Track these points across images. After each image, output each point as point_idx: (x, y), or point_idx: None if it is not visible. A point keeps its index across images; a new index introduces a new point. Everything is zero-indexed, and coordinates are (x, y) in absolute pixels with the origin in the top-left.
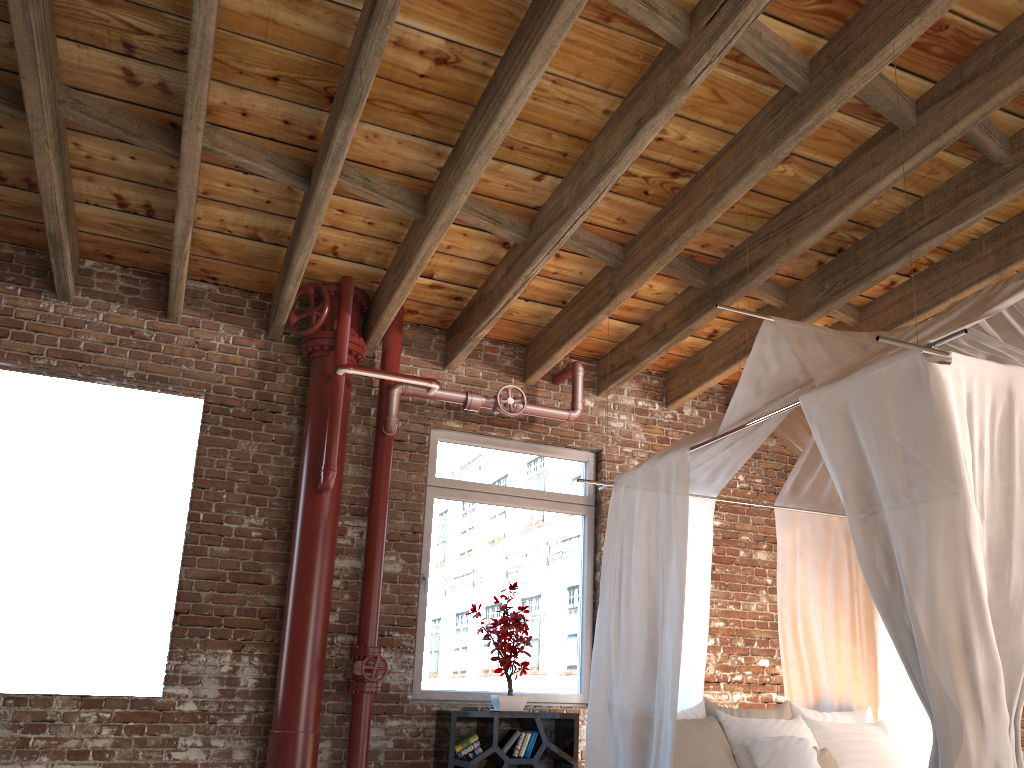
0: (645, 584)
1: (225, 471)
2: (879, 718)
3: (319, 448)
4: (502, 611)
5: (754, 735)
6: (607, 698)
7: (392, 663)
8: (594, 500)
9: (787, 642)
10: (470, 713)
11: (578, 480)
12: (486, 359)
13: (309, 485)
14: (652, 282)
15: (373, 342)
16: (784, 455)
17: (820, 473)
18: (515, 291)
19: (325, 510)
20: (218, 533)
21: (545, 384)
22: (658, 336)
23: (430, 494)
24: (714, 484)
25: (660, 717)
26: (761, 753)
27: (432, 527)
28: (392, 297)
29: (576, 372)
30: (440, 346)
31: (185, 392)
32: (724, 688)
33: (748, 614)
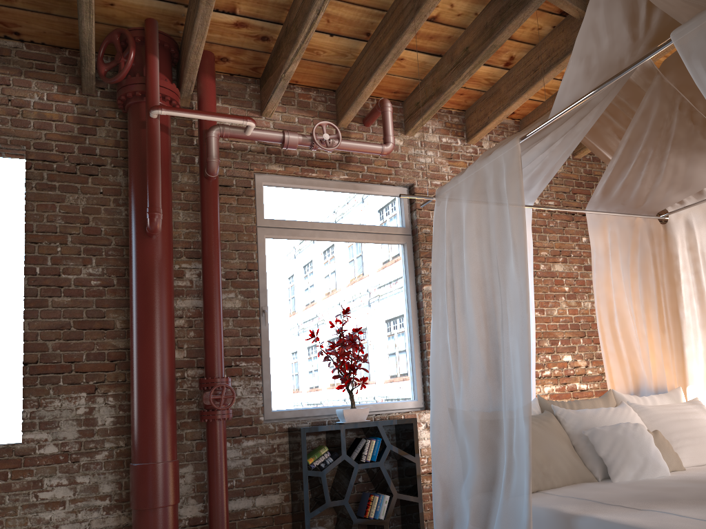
0: (480, 289)
1: (56, 225)
2: (688, 396)
3: (144, 194)
4: (338, 335)
5: (591, 425)
6: (449, 405)
7: (242, 390)
8: (411, 230)
9: (606, 336)
10: (318, 428)
11: (400, 195)
12: (300, 105)
13: (138, 230)
14: (453, 0)
15: (187, 89)
16: (571, 179)
17: (630, 173)
18: (318, 9)
19: (157, 253)
20: (57, 285)
21: (357, 126)
22: (461, 62)
23: (261, 234)
24: (531, 192)
25: (510, 420)
26: (602, 442)
27: (266, 265)
28: (194, 28)
29: (385, 108)
30: (255, 95)
31: (8, 152)
32: (536, 383)
33: (551, 318)
